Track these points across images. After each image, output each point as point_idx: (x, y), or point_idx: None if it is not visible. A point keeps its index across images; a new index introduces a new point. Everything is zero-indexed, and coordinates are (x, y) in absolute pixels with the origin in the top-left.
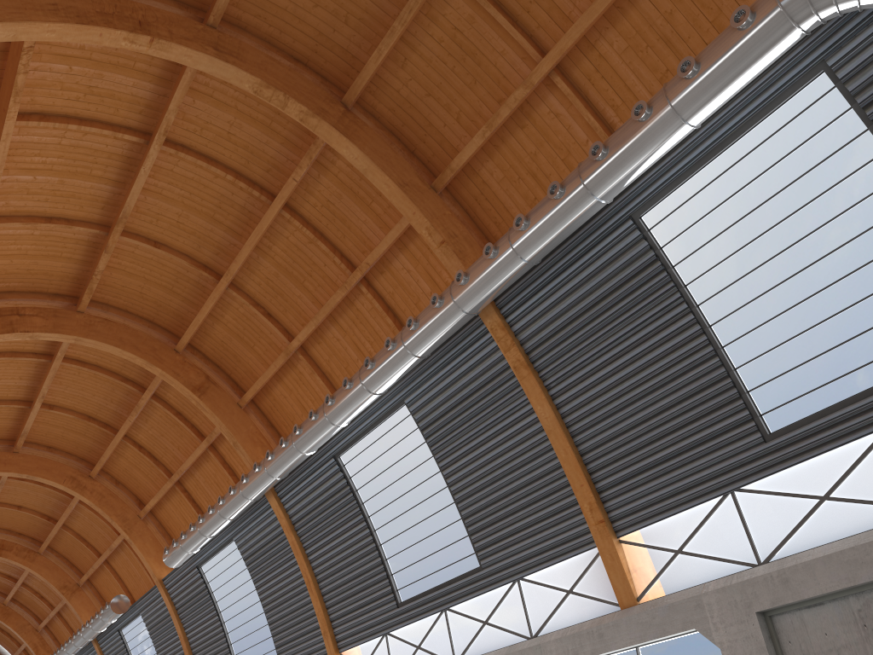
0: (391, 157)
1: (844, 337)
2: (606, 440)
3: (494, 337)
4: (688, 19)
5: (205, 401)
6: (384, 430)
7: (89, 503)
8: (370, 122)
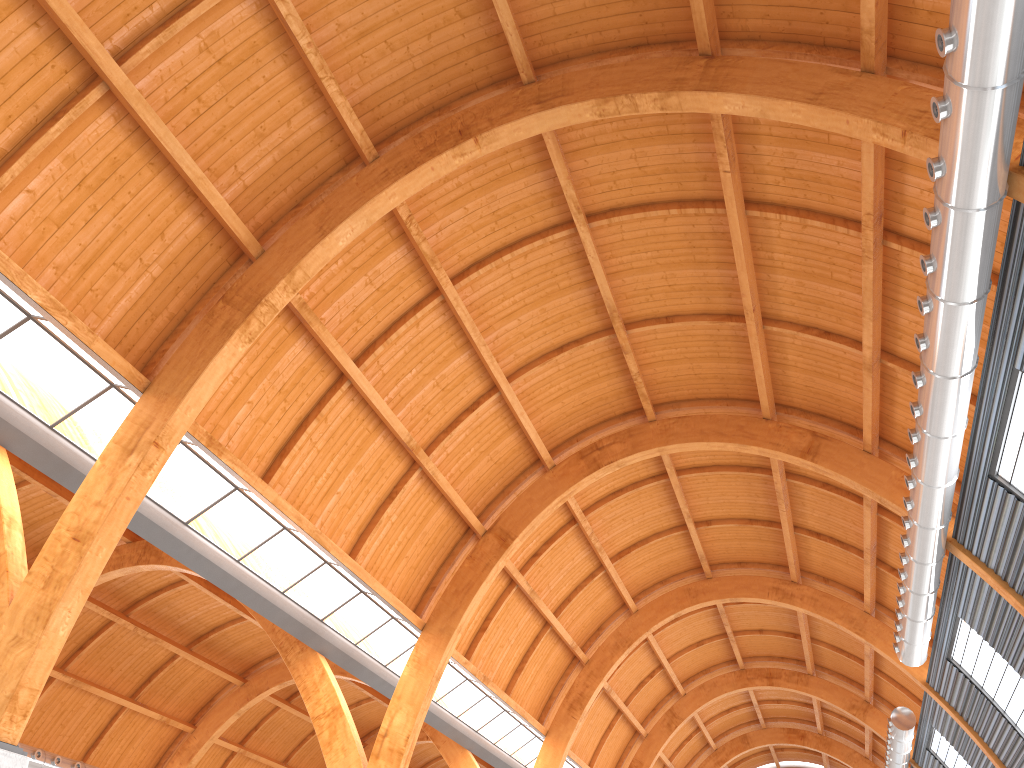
0: (788, 73)
1: None
2: None
3: None
4: None
5: (821, 462)
6: (1022, 417)
7: (805, 611)
8: (750, 50)
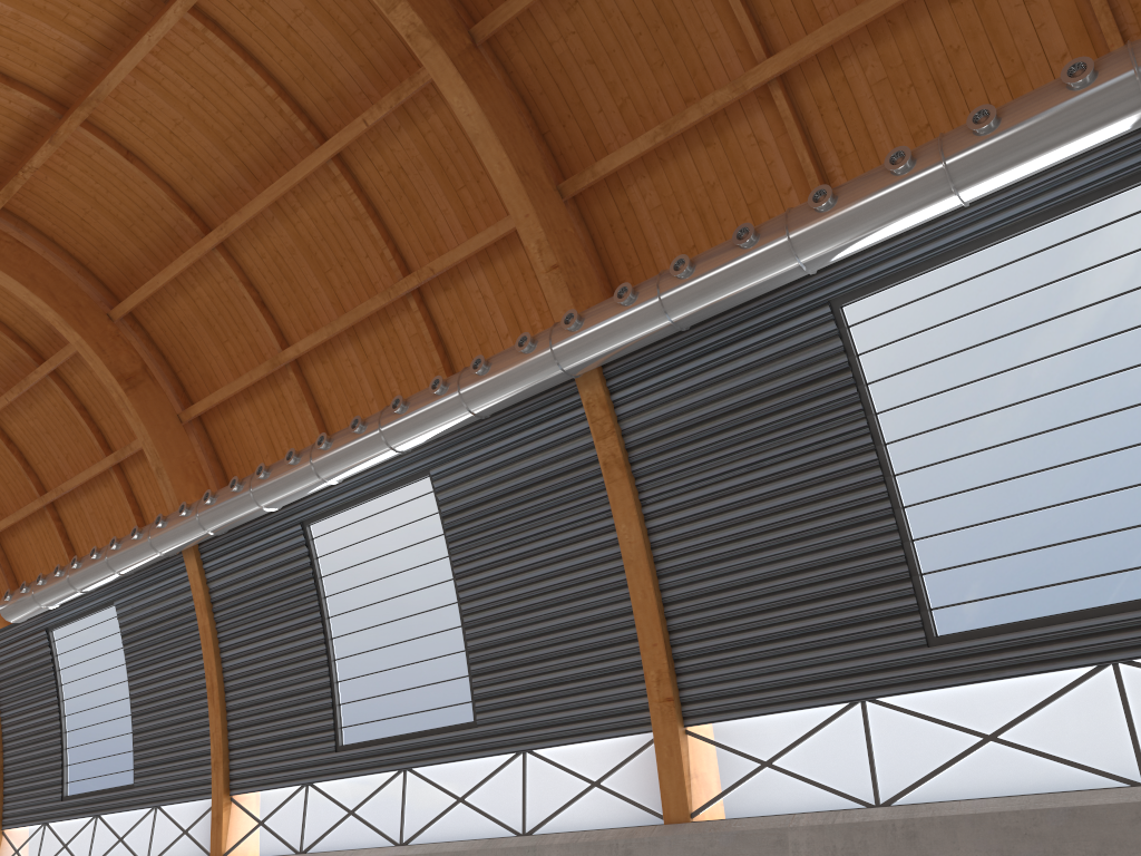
0: (516, 130)
1: (1073, 534)
2: (706, 592)
3: (587, 415)
4: (977, 65)
5: (133, 399)
6: (386, 504)
7: None
8: (498, 74)
